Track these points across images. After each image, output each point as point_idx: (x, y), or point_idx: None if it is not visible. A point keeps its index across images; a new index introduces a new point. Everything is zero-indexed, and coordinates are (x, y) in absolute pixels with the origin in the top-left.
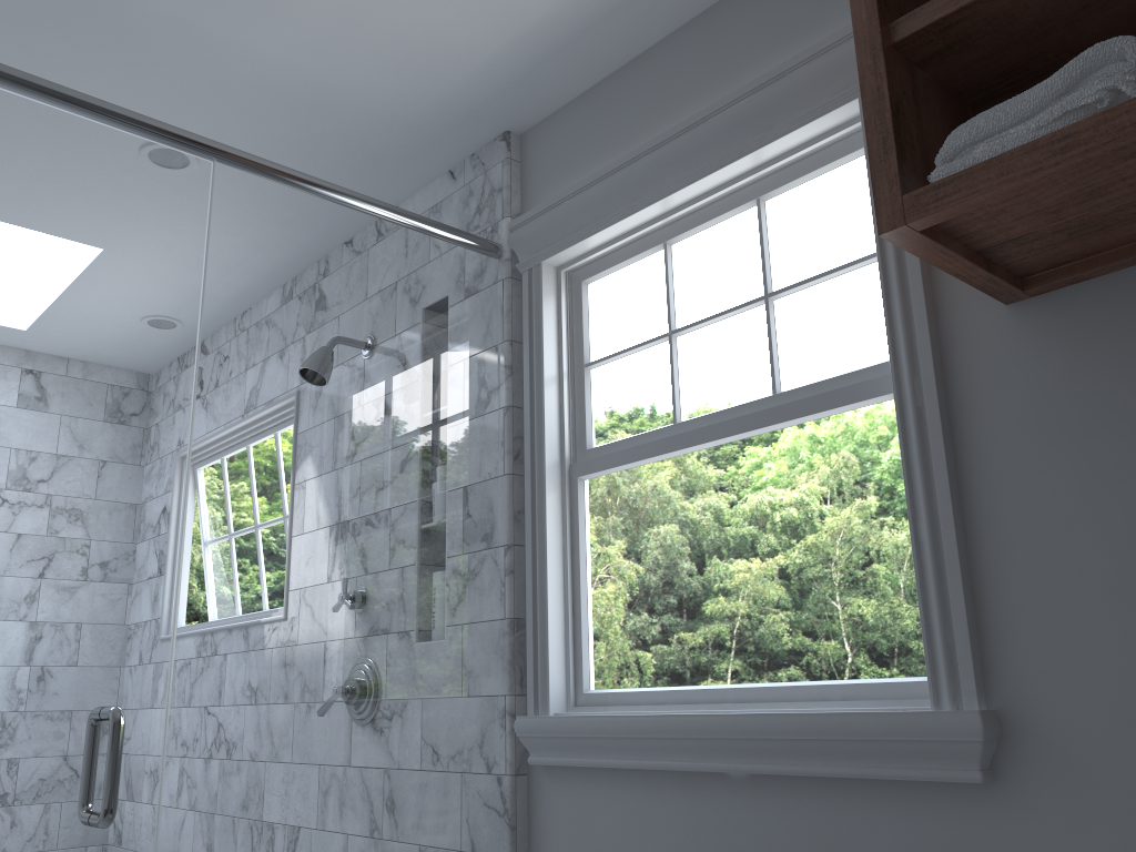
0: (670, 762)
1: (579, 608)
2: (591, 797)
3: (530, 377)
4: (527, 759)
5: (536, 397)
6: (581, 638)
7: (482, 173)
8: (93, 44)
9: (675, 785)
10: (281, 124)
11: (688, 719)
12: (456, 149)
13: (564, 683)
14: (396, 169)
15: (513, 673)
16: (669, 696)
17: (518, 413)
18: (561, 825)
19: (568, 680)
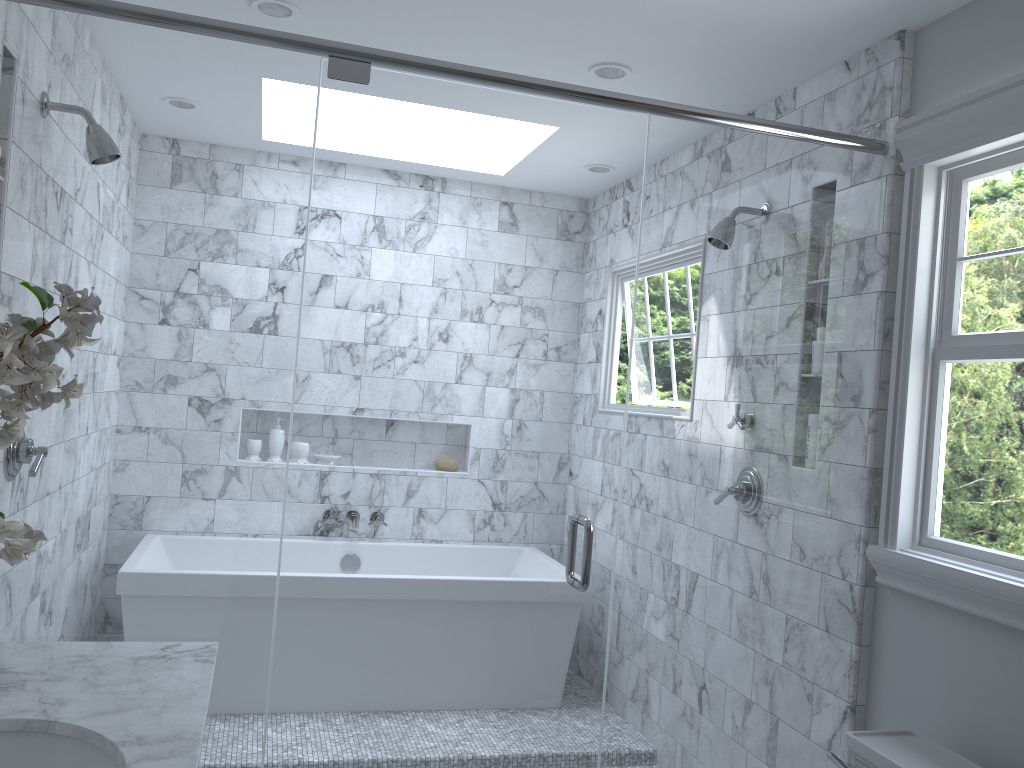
0: (992, 615)
1: (930, 469)
2: (925, 618)
3: (904, 269)
4: (875, 576)
5: (907, 288)
6: (929, 494)
7: (874, 69)
8: (560, 12)
9: (995, 631)
10: (698, 44)
11: (1011, 588)
12: (852, 46)
13: (910, 527)
14: (796, 63)
15: (868, 511)
16: (1000, 559)
17: (891, 297)
18: (898, 632)
19: (914, 524)
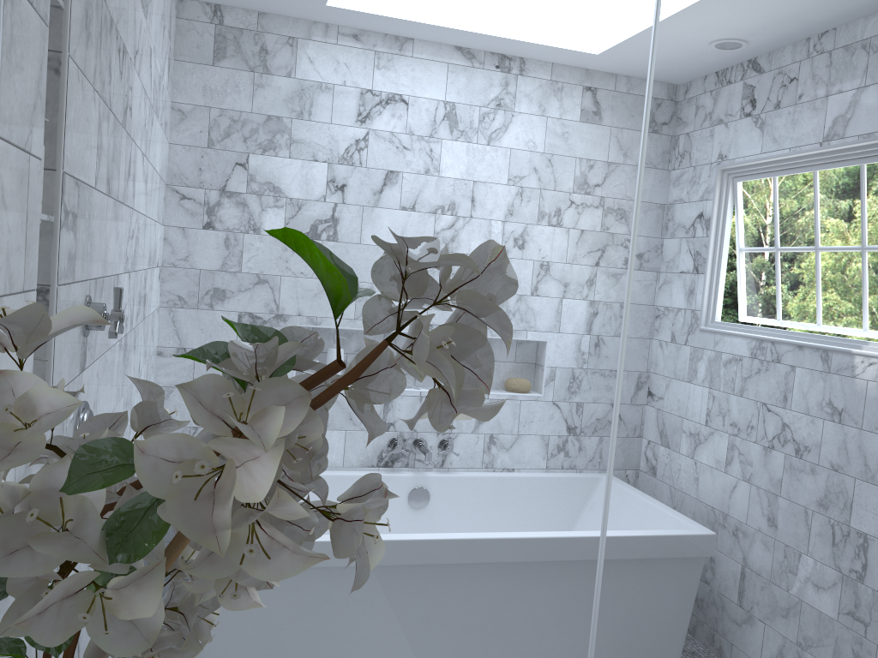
0: None
1: None
2: None
3: None
4: None
5: None
6: None
7: None
8: None
9: None
10: None
11: None
12: None
13: None
14: None
15: None
16: None
17: None
18: None
19: None
